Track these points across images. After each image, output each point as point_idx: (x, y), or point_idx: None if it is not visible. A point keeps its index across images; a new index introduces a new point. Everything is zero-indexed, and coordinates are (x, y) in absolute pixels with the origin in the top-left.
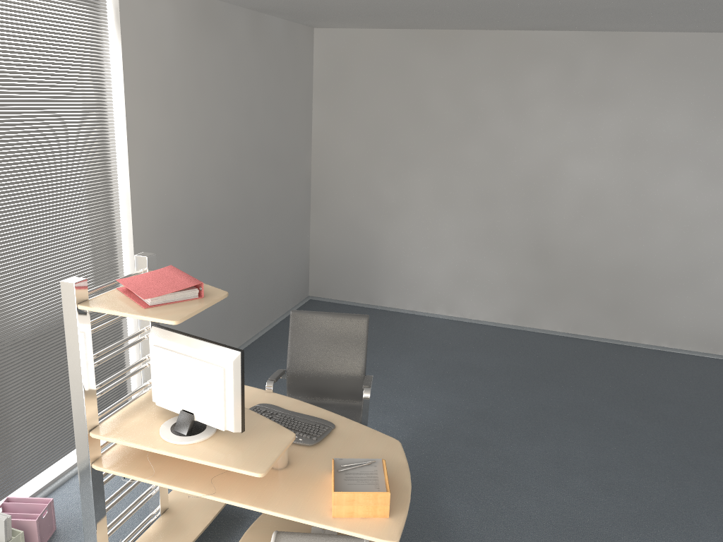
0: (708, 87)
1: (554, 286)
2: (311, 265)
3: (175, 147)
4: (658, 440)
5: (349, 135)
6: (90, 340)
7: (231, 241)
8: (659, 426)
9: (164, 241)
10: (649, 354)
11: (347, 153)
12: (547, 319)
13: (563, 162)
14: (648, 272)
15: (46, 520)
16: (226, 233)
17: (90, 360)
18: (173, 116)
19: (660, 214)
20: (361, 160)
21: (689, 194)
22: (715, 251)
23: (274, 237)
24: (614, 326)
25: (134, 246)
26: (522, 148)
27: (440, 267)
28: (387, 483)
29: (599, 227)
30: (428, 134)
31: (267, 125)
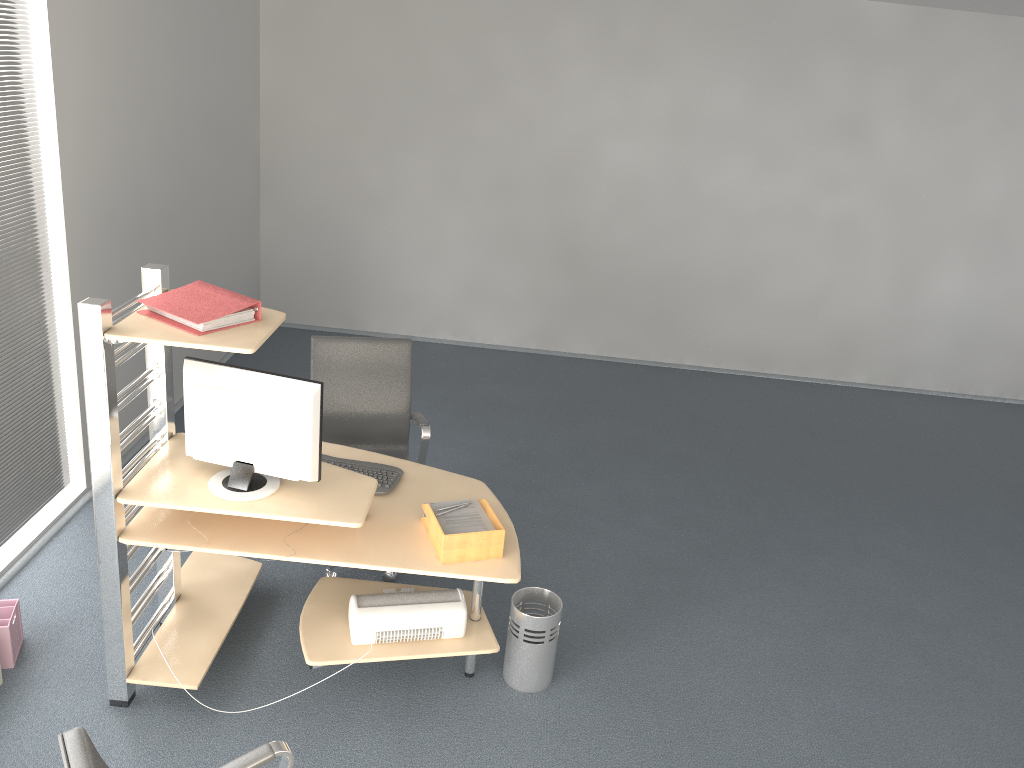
0: (764, 57)
1: (586, 298)
2: (262, 278)
3: (109, 111)
4: (719, 469)
5: (315, 95)
6: (114, 380)
7: (175, 246)
8: (718, 454)
9: (101, 247)
10: (694, 376)
11: (312, 120)
12: (577, 340)
13: (599, 143)
14: (693, 280)
15: (16, 627)
16: (169, 234)
17: (115, 406)
18: (105, 65)
19: (708, 209)
20: (333, 131)
21: (740, 185)
22: (765, 253)
23: (221, 239)
24: (655, 345)
25: (68, 255)
26: (548, 122)
27: (443, 277)
28: (498, 521)
29: (640, 225)
30: (426, 98)
31: (210, 78)
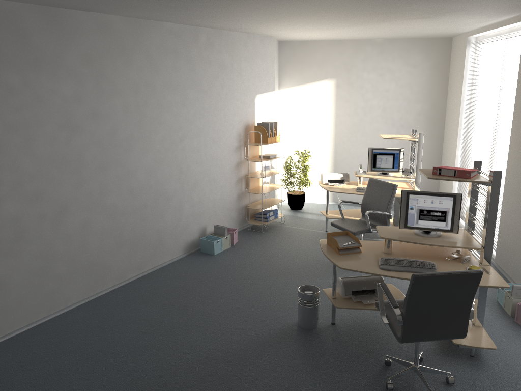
0: None
1: None
2: None
3: None
4: None
5: None
6: (470, 189)
7: None
8: None
9: None
10: None
11: None
12: None
13: None
14: None
15: None
16: None
17: (469, 198)
18: None
19: None
20: None
21: None
22: None
23: None
24: None
25: None
26: None
27: None
28: (329, 234)
29: None
30: None
31: None
